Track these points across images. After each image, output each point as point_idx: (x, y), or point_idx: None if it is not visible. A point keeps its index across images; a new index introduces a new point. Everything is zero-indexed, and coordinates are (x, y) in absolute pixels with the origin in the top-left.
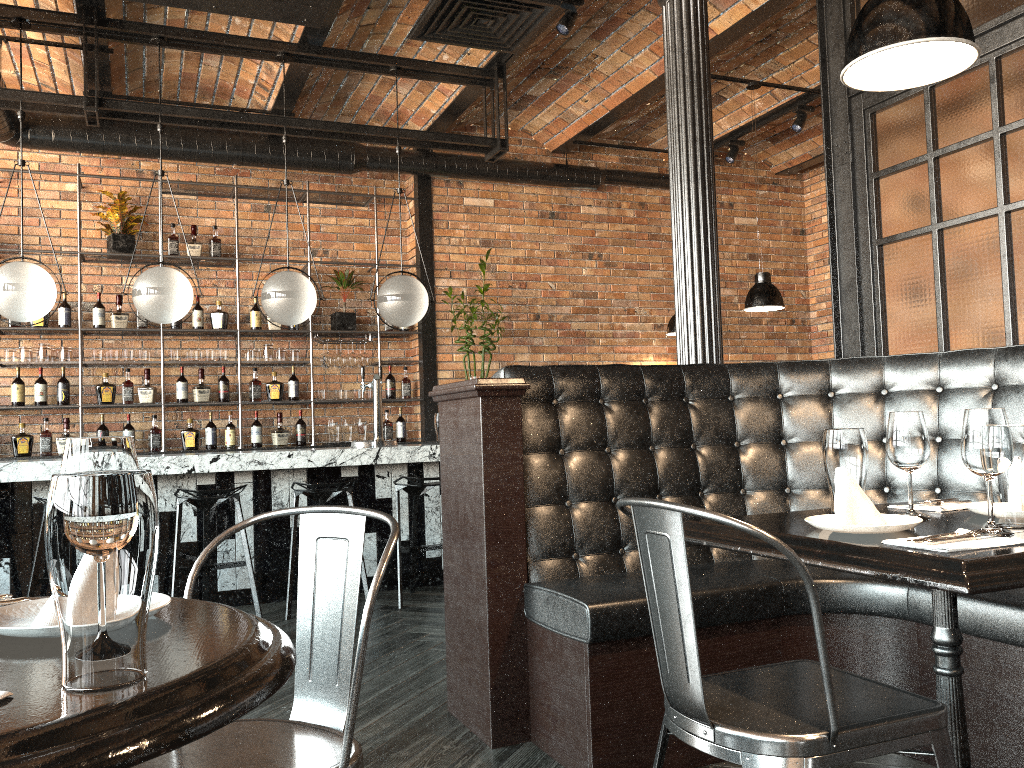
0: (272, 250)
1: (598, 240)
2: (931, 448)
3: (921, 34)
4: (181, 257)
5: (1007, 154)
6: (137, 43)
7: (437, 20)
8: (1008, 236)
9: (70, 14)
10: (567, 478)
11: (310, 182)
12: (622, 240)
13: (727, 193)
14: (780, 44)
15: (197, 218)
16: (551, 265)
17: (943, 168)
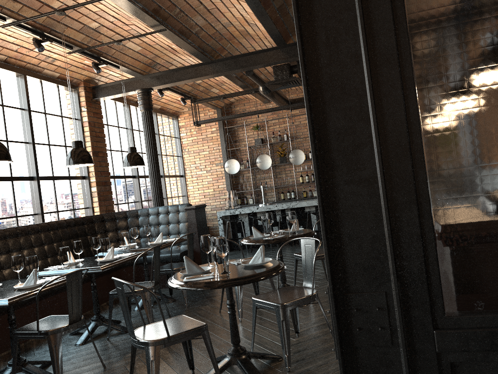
0: None
1: None
2: None
3: None
4: None
5: None
6: None
7: None
8: None
9: None
10: None
11: None
12: None
13: None
14: None
15: None
16: None
17: None
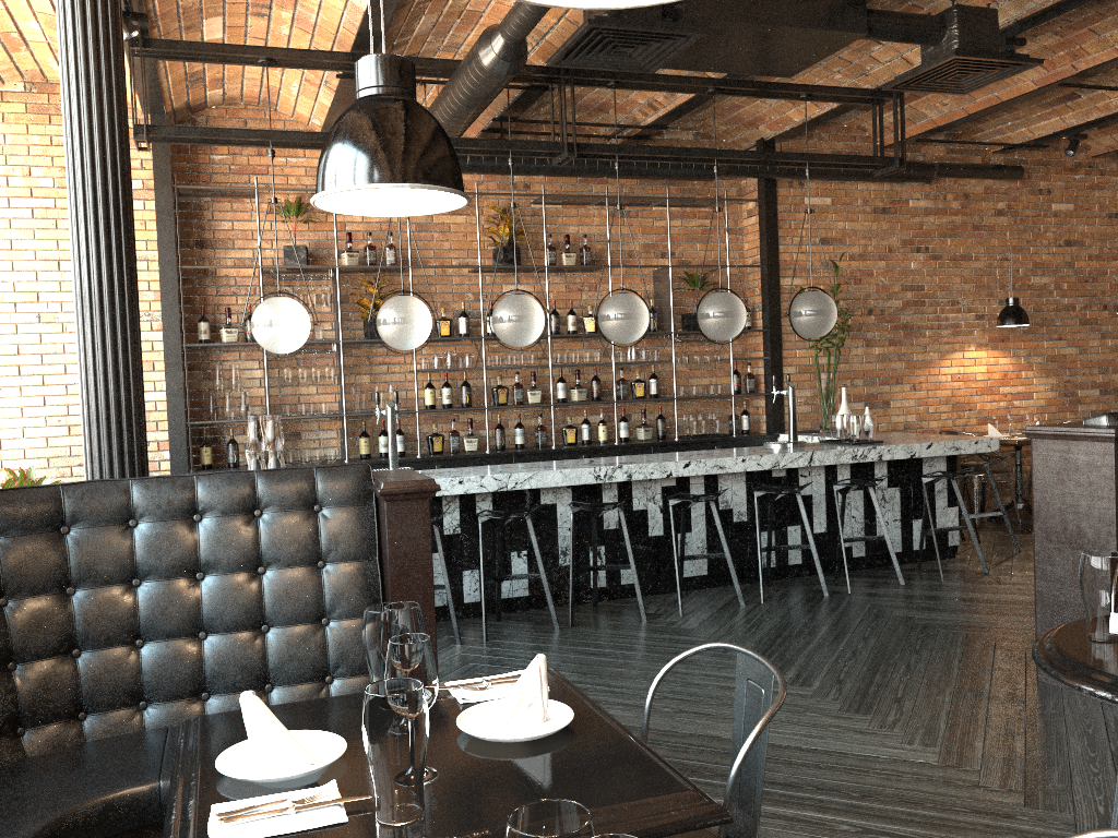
0: (627, 254)
1: (925, 233)
2: None
3: None
4: (563, 267)
5: None
6: (592, 86)
7: (920, 77)
8: None
9: (549, 67)
10: None
11: (657, 186)
12: (947, 232)
13: (1045, 179)
14: None
15: (563, 226)
16: (882, 260)
17: None
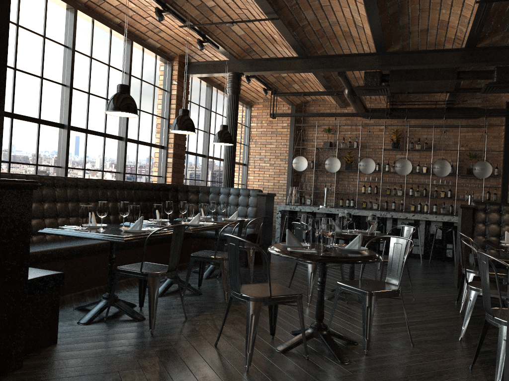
0: (446, 145)
1: None
2: None
3: None
4: (413, 149)
5: None
6: (401, 94)
7: (486, 90)
8: None
9: None
10: (486, 230)
11: (463, 120)
12: None
13: None
14: None
15: (420, 135)
16: None
17: None
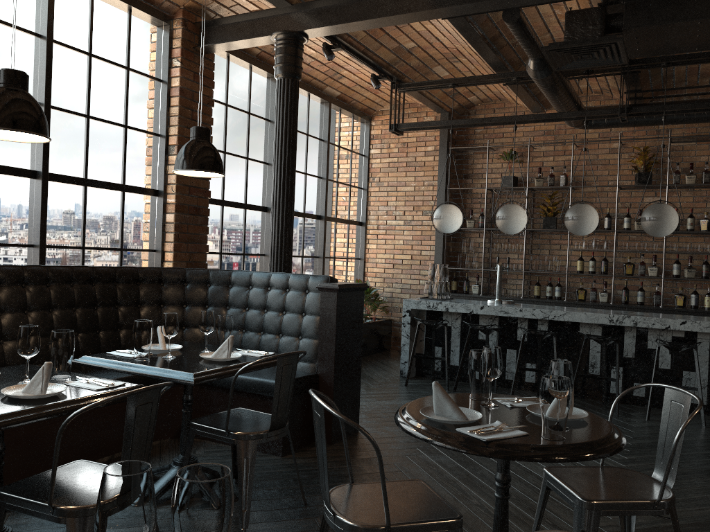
0: None
1: None
2: None
3: None
4: (680, 185)
5: None
6: (653, 68)
7: None
8: None
9: None
10: None
11: None
12: None
13: None
14: None
15: (695, 157)
16: None
17: None
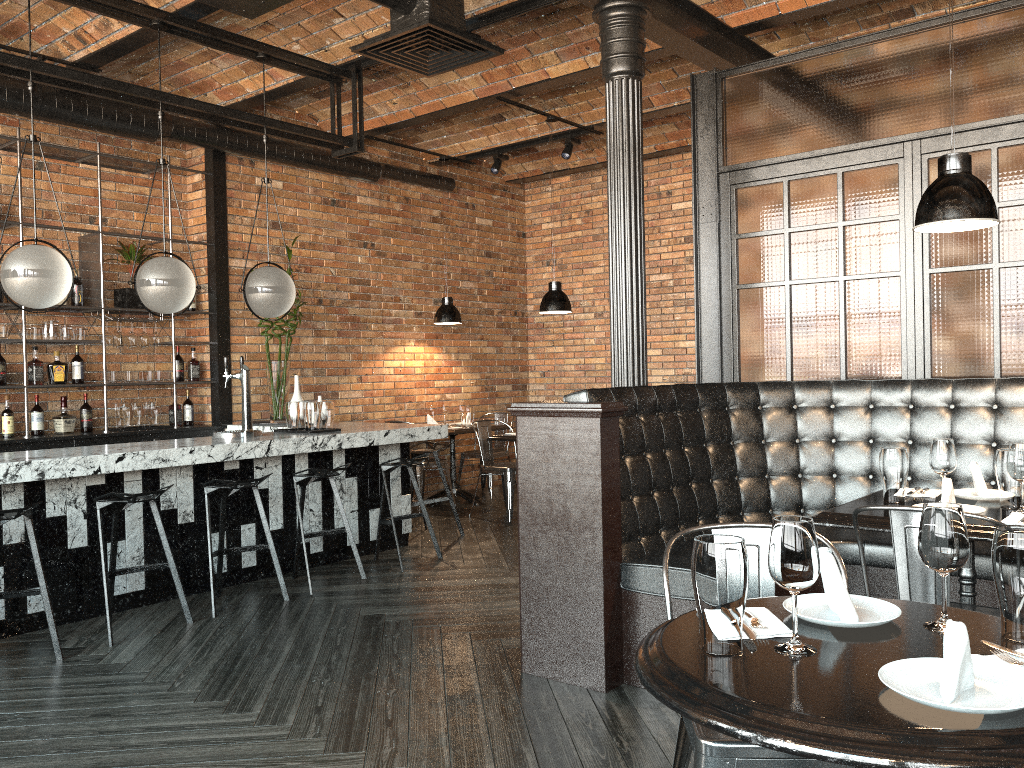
0: (45, 213)
1: (371, 230)
2: (829, 447)
3: (984, 215)
4: None
5: (846, 240)
6: None
7: (392, 43)
8: (844, 297)
9: None
10: (630, 478)
11: (86, 141)
12: (391, 231)
13: (471, 195)
14: (574, 87)
15: None
16: (332, 251)
17: (795, 241)
